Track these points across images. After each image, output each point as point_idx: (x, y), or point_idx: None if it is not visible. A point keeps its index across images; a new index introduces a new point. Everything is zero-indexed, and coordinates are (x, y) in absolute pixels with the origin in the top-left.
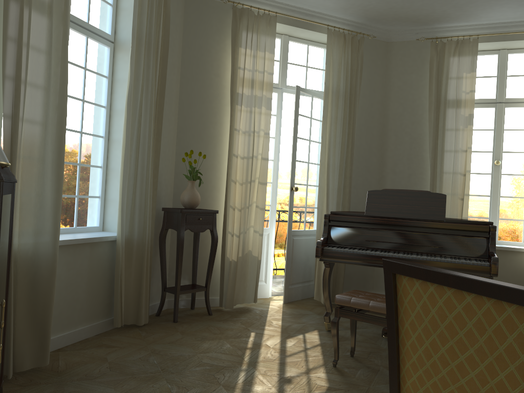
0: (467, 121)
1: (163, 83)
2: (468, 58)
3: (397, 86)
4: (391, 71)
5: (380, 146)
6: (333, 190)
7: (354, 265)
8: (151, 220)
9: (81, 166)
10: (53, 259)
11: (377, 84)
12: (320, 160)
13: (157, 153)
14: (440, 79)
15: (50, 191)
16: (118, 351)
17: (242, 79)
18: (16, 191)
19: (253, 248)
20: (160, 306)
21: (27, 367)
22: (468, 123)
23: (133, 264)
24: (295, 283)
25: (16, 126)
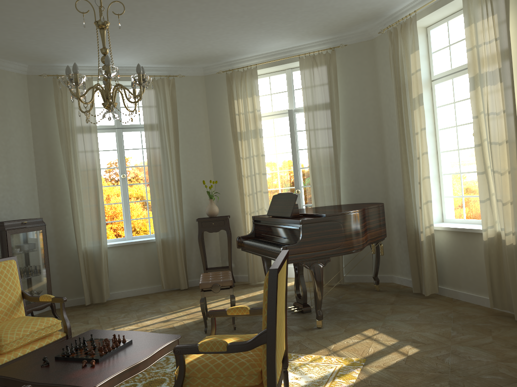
0: (414, 102)
1: (177, 144)
2: (410, 37)
3: (383, 79)
4: (378, 65)
5: (379, 138)
6: (321, 189)
7: (367, 250)
8: (183, 227)
9: (148, 201)
10: (100, 253)
11: (367, 82)
12: (309, 166)
13: (180, 187)
14: (397, 65)
15: (95, 222)
16: (144, 300)
17: (239, 121)
18: (80, 224)
19: None
20: None
21: (97, 301)
22: (420, 104)
23: (171, 254)
24: None
25: (72, 197)
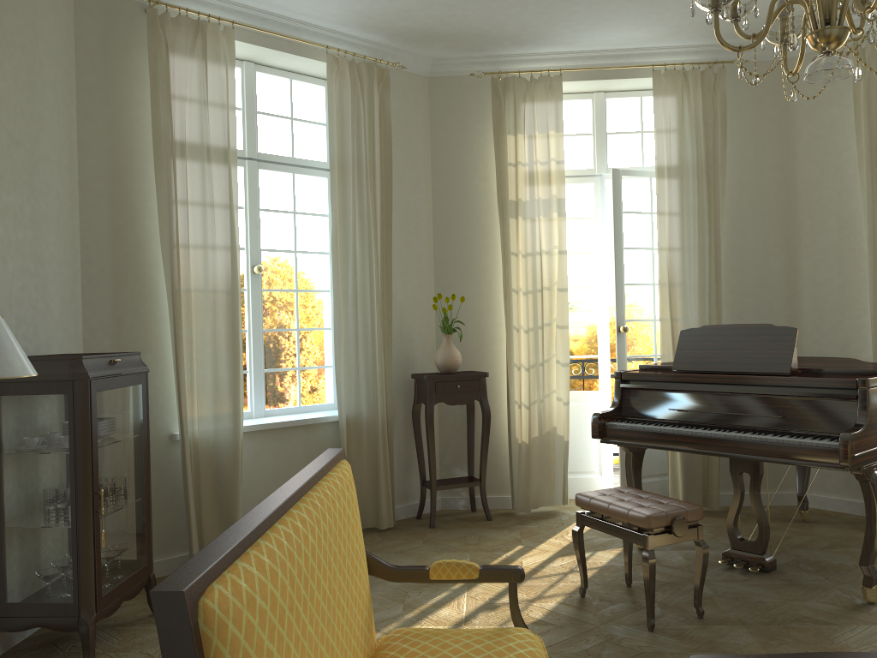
0: None
1: (389, 211)
2: None
3: (807, 133)
4: (795, 108)
5: (786, 241)
6: (686, 326)
7: None
8: (389, 393)
9: (300, 331)
10: (235, 447)
11: (770, 136)
12: (659, 280)
13: (389, 304)
14: (874, 108)
15: (226, 371)
16: None
17: (515, 180)
18: (188, 374)
19: (557, 424)
20: (420, 505)
21: None
22: None
23: (365, 451)
24: (643, 476)
25: (177, 306)
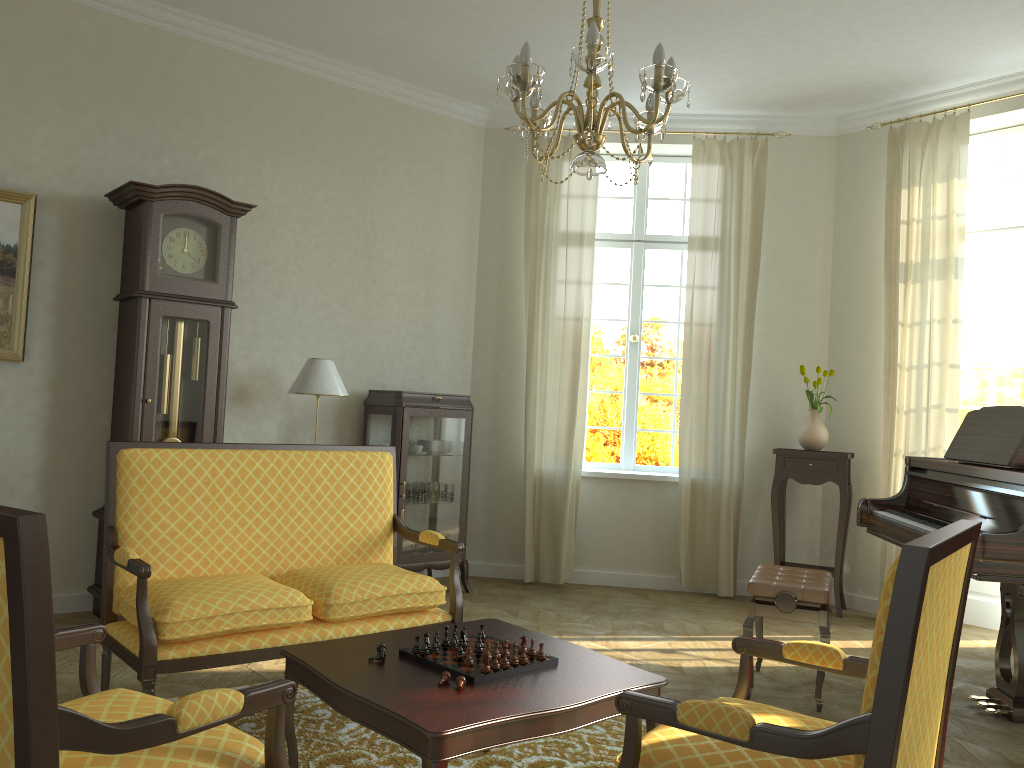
0: None
1: (755, 282)
2: None
3: None
4: None
5: None
6: None
7: None
8: (742, 463)
9: (678, 396)
10: (565, 484)
11: None
12: None
13: (748, 374)
14: None
15: (565, 421)
16: (636, 599)
17: (905, 239)
18: (538, 420)
19: None
20: None
21: (546, 580)
22: None
23: (709, 515)
24: None
25: (529, 365)
